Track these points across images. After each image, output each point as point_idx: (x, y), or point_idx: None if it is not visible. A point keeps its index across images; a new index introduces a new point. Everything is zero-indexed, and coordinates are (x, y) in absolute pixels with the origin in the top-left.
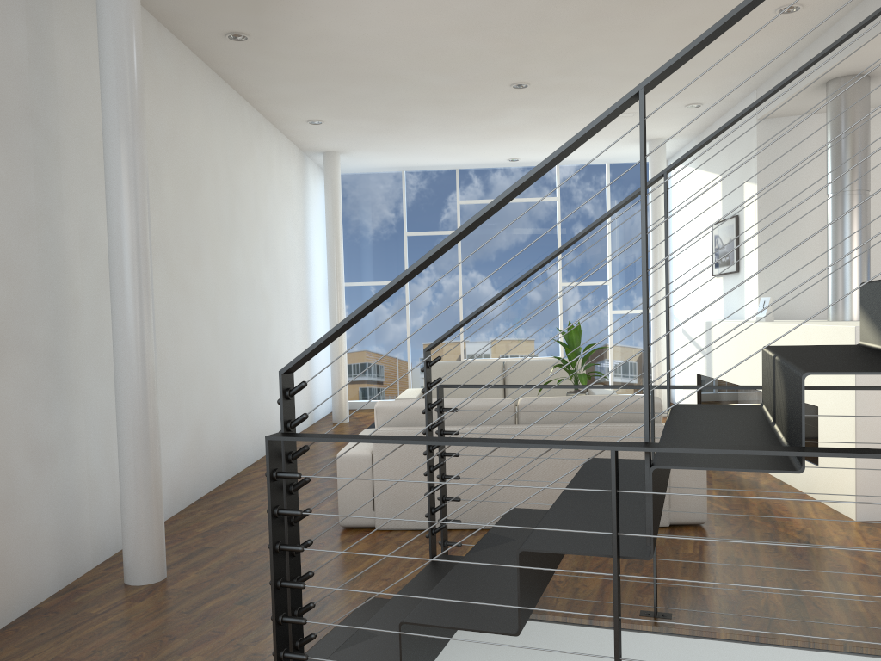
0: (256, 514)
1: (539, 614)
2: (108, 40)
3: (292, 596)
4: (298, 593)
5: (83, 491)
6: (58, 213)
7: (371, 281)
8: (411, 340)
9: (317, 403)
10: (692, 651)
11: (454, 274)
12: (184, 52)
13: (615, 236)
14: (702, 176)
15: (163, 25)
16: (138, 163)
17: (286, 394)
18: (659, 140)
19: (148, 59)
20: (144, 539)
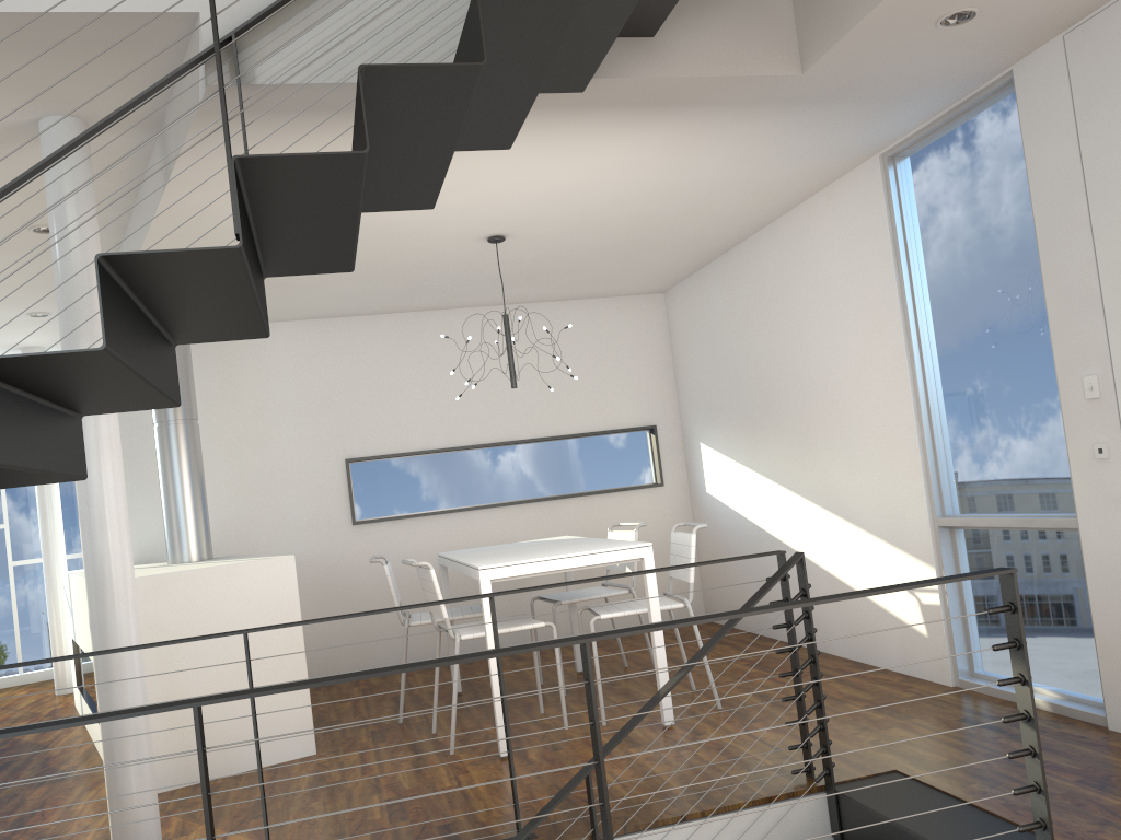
0: None
1: None
2: None
3: None
4: None
5: None
6: None
7: None
8: None
9: None
10: None
11: None
12: None
13: None
14: None
15: None
16: None
17: None
18: (34, 348)
19: None
20: None
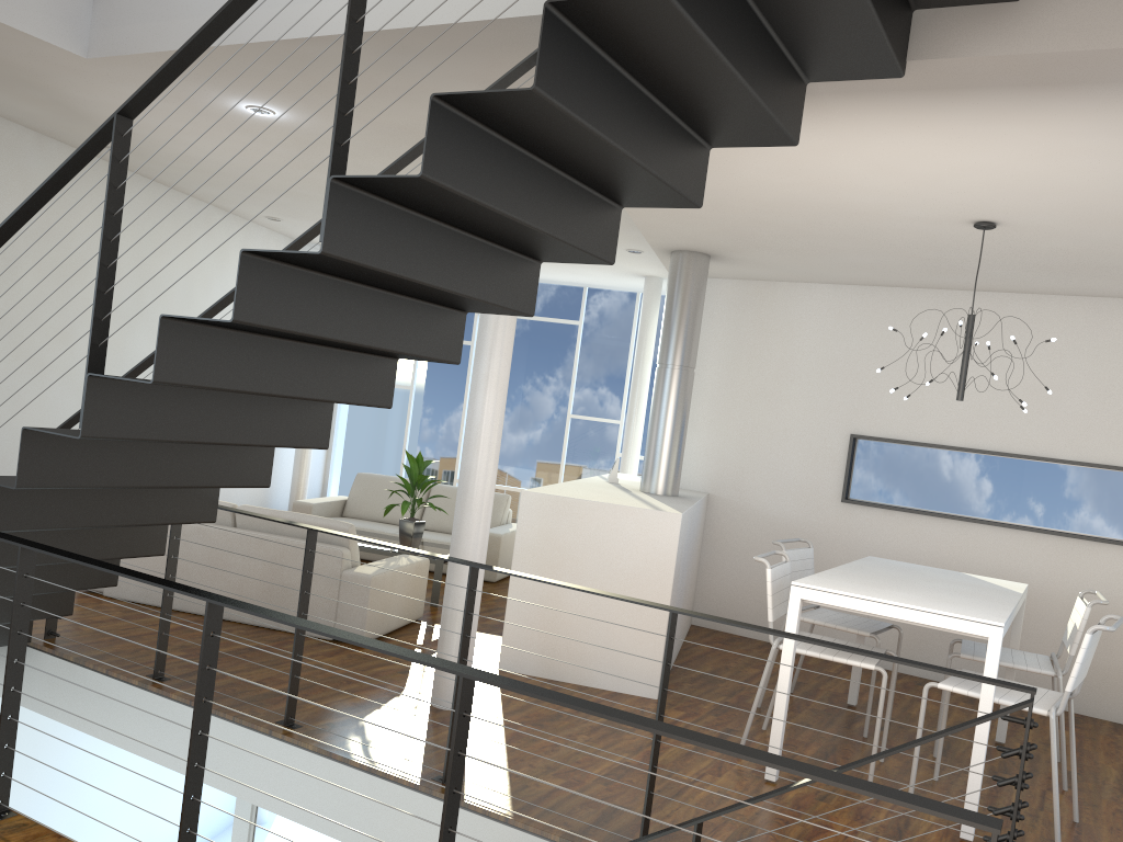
0: None
1: (81, 660)
2: None
3: None
4: None
5: None
6: None
7: None
8: (408, 449)
9: (281, 497)
10: (155, 705)
11: (462, 388)
12: None
13: None
14: None
15: (47, 136)
16: None
17: None
18: (653, 278)
19: (16, 167)
20: None
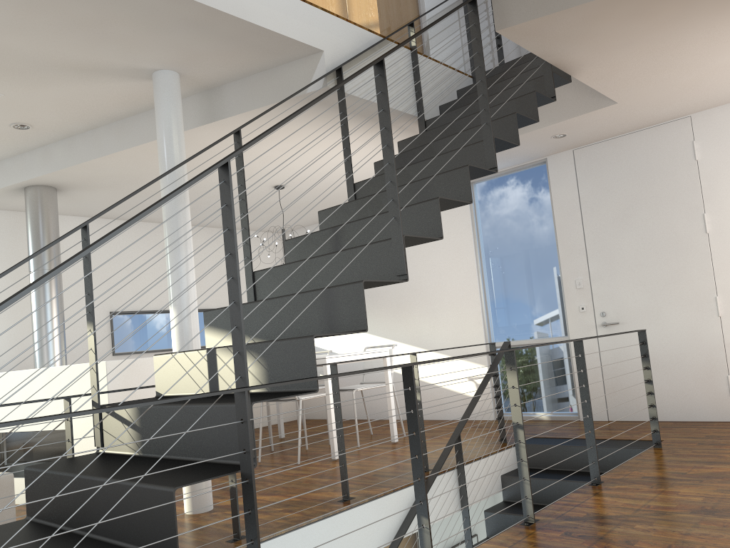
0: None
1: None
2: None
3: None
4: None
5: None
6: None
7: None
8: None
9: None
10: None
11: None
12: None
13: None
14: None
15: None
16: None
17: None
18: None
19: None
20: None
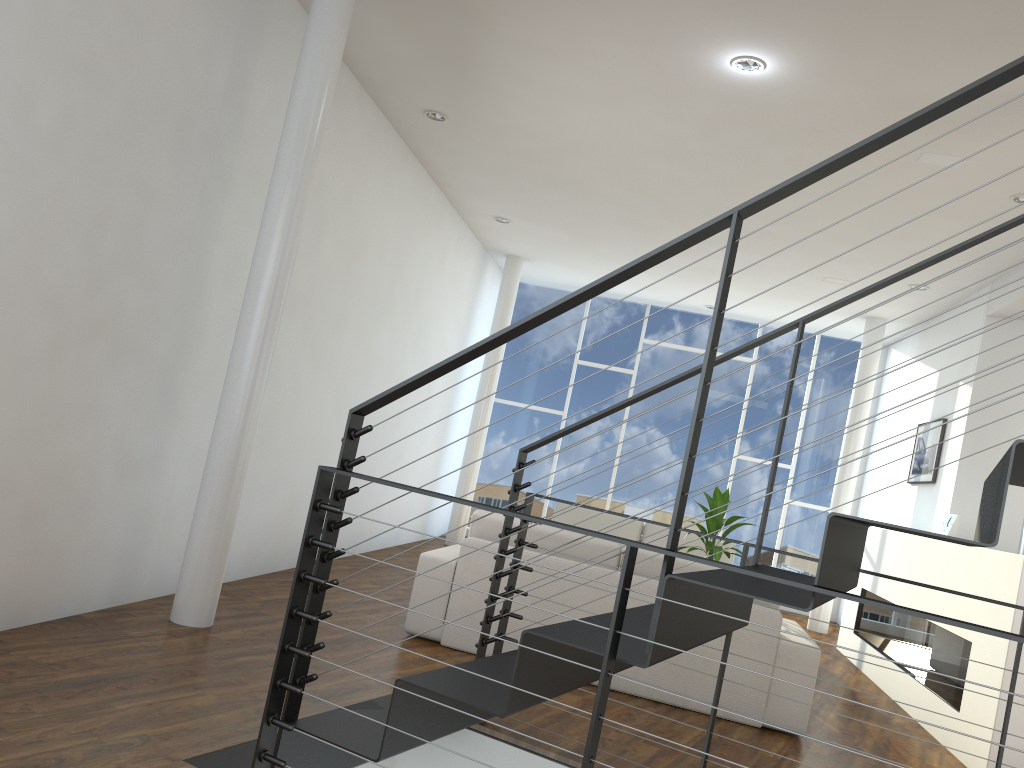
0: (325, 599)
1: (571, 760)
2: (301, 90)
3: (305, 631)
4: (312, 631)
5: (158, 518)
6: (210, 241)
7: (526, 404)
8: (554, 478)
9: (434, 519)
10: None
11: (619, 417)
12: (380, 121)
13: (810, 416)
14: (919, 369)
15: (366, 91)
16: (297, 210)
17: (350, 433)
18: (878, 319)
19: (341, 119)
20: (201, 579)
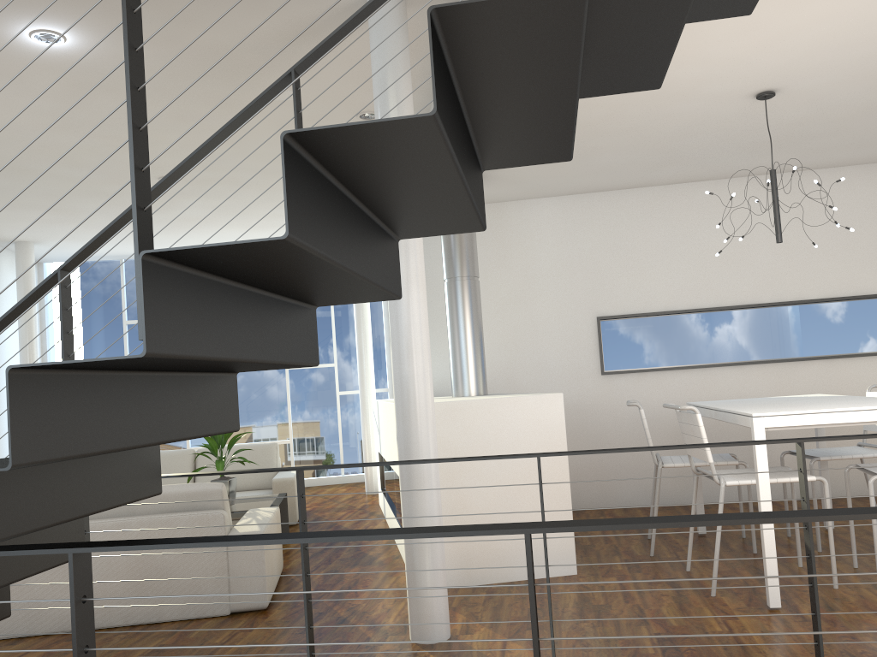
0: None
1: None
2: None
3: None
4: None
5: None
6: None
7: None
8: None
9: None
10: None
11: None
12: None
13: (339, 319)
14: None
15: None
16: None
17: None
18: None
19: None
20: None
